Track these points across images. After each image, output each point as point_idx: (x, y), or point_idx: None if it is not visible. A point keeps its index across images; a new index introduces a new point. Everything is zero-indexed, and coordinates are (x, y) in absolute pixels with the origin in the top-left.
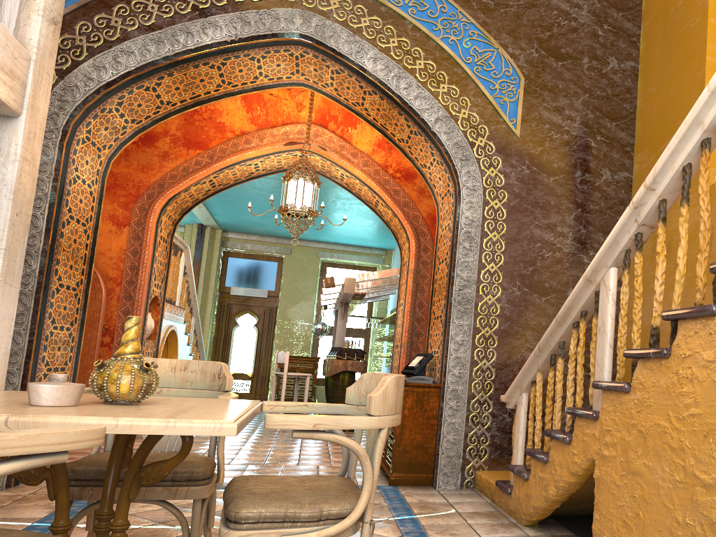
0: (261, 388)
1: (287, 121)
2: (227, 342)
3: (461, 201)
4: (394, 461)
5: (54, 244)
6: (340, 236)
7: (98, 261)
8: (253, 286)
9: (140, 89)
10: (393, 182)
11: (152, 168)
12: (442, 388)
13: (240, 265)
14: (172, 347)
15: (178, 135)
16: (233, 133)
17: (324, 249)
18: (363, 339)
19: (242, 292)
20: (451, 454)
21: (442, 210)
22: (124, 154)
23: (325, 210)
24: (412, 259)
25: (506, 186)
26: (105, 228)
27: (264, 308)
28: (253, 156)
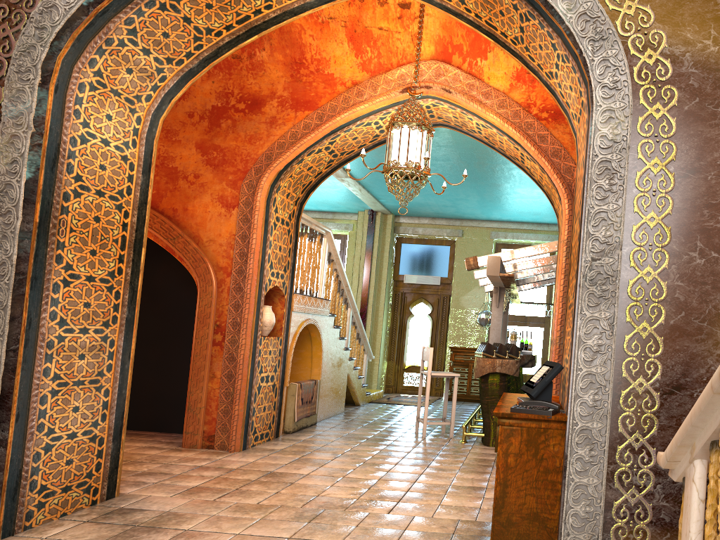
0: (437, 382)
1: (403, 61)
2: (402, 333)
3: (594, 110)
4: (492, 538)
5: (49, 222)
6: (512, 212)
7: (209, 249)
8: (426, 273)
9: (153, 8)
10: (537, 126)
11: (260, 138)
12: (568, 424)
13: (412, 251)
14: (316, 342)
15: (285, 96)
16: (344, 86)
17: (498, 228)
18: (543, 328)
19: (415, 280)
20: (581, 537)
21: (579, 139)
22: (232, 124)
23: (484, 181)
24: (565, 225)
25: (676, 78)
26: (215, 211)
27: (438, 296)
28: (368, 112)
